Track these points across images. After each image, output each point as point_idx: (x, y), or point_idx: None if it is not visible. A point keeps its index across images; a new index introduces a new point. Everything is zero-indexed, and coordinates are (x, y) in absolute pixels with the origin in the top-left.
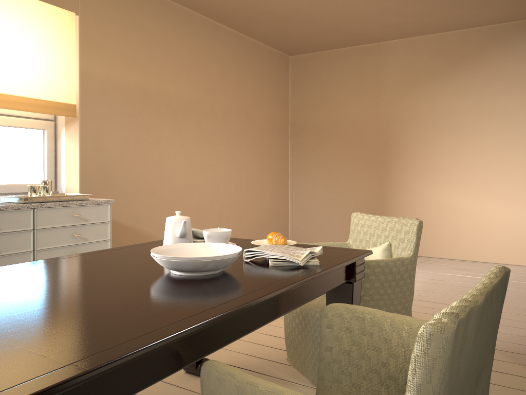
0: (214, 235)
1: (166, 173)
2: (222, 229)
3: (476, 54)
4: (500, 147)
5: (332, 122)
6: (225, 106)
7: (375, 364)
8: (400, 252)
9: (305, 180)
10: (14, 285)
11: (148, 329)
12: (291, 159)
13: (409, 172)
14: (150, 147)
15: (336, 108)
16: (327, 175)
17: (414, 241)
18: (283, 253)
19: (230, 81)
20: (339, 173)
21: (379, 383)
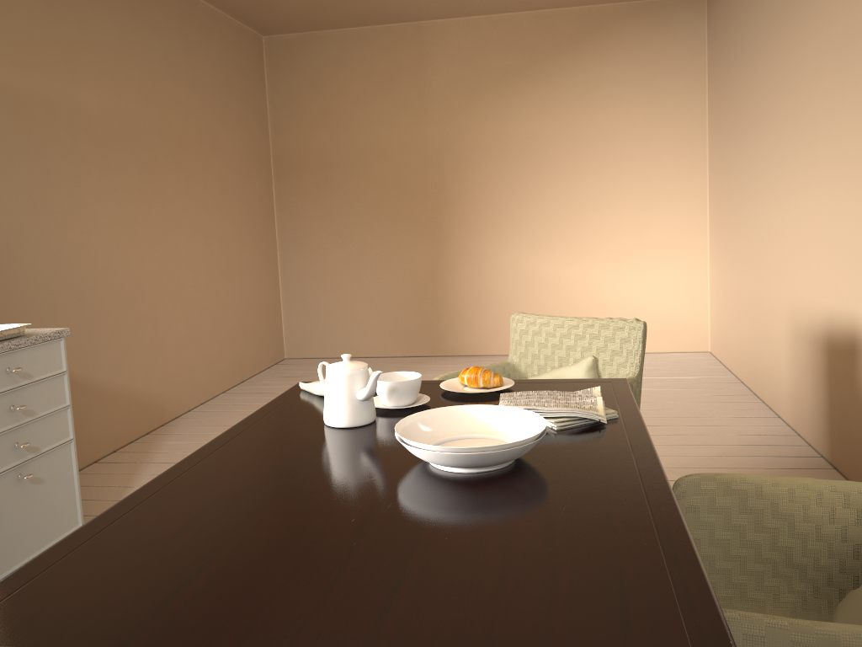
0: (404, 387)
1: (99, 261)
2: (396, 373)
3: (566, 49)
4: (602, 189)
5: (347, 152)
6: (179, 129)
7: (768, 552)
8: (617, 370)
9: (307, 250)
10: (236, 554)
11: (661, 590)
12: (279, 216)
13: (475, 230)
14: (68, 214)
15: (352, 129)
16: (344, 240)
17: (640, 353)
18: (568, 407)
19: (183, 82)
20: (365, 236)
21: (775, 576)
